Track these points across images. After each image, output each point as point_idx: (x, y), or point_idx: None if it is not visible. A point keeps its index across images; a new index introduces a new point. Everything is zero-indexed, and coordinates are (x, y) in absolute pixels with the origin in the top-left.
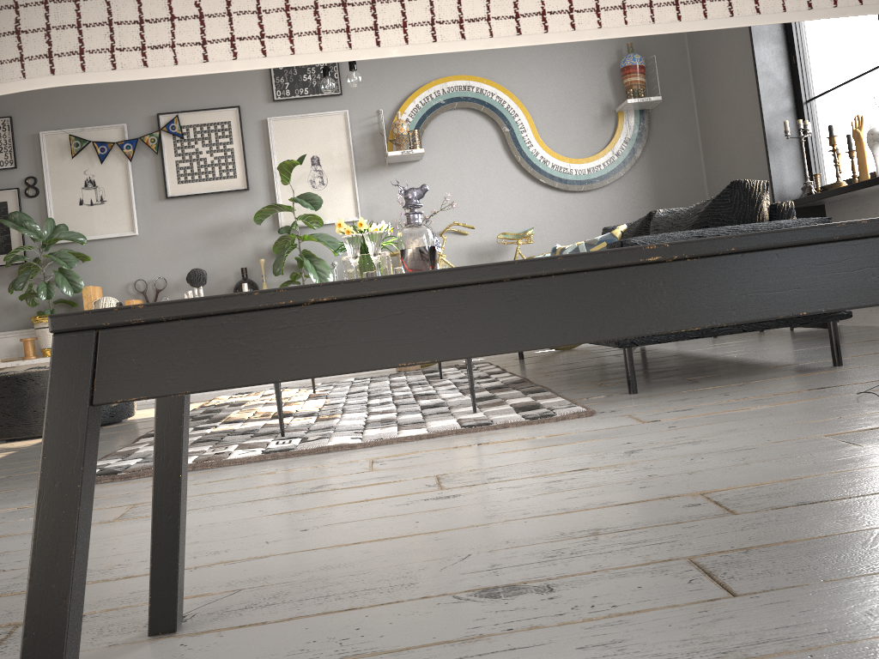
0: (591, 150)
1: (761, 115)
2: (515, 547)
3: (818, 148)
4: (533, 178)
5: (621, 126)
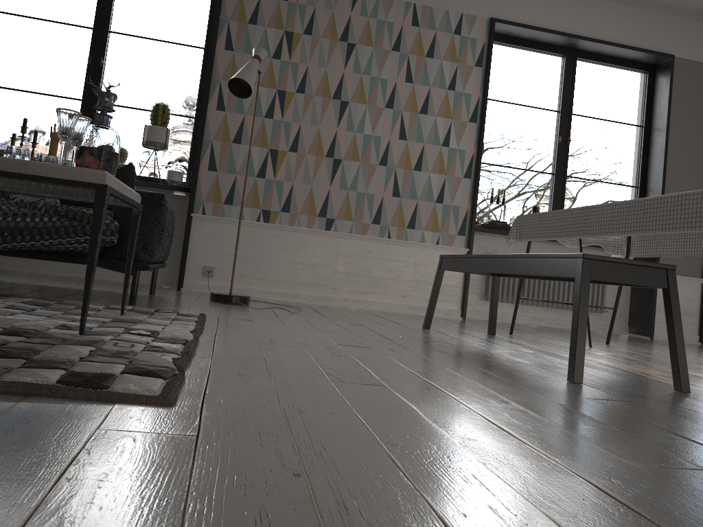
0: None
1: None
2: (478, 354)
3: None
4: None
5: None
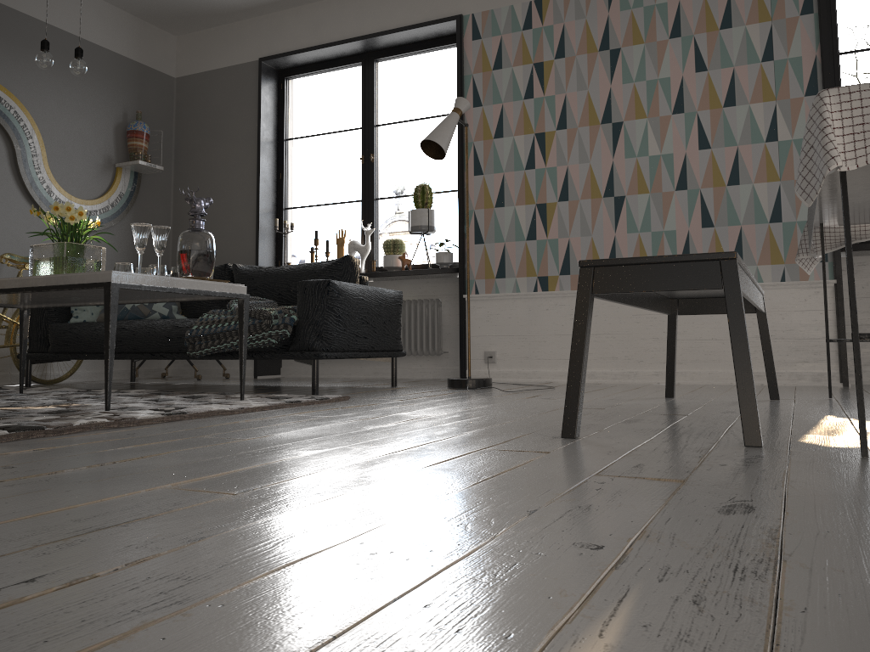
0: (90, 194)
1: (258, 209)
2: None
3: (287, 244)
4: (34, 205)
5: (119, 181)
